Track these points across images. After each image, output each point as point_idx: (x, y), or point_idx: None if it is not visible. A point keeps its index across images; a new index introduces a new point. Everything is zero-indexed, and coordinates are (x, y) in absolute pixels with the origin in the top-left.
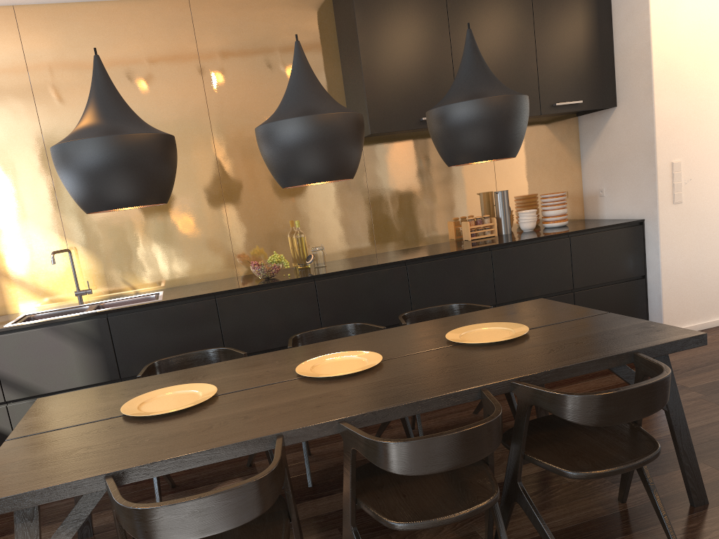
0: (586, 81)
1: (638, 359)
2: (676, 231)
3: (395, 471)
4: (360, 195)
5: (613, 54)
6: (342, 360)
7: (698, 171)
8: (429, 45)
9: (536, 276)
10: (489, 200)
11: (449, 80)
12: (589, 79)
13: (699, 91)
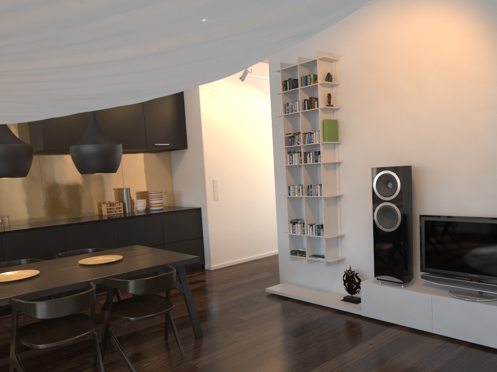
0: (171, 134)
1: (167, 267)
2: (216, 214)
3: (39, 317)
4: (36, 185)
5: (185, 122)
6: (15, 274)
7: (226, 185)
8: None
9: (143, 236)
10: (119, 192)
11: None
12: (173, 133)
13: (225, 146)
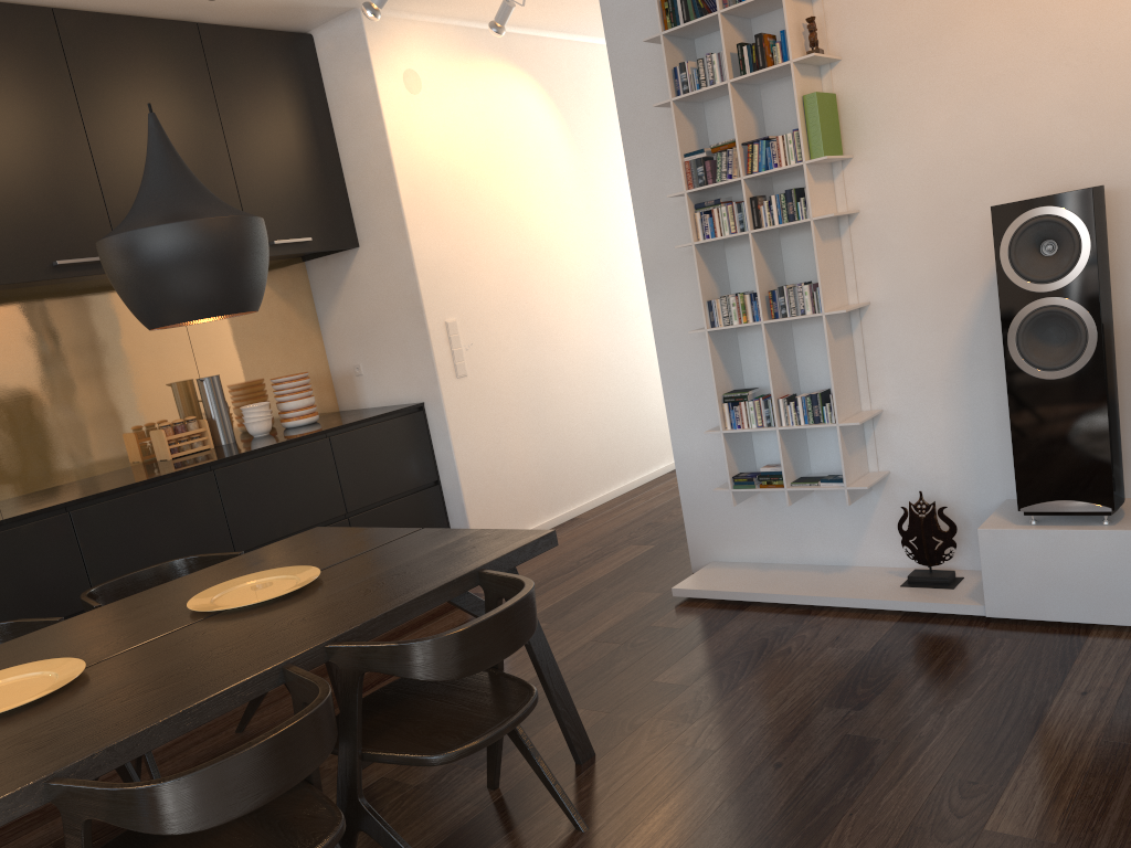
0: (312, 209)
1: (486, 578)
2: (467, 415)
3: (181, 829)
4: None
5: (342, 173)
6: (1, 685)
7: (479, 333)
8: (50, 141)
9: (291, 501)
10: (190, 393)
11: (95, 200)
12: (316, 207)
13: (462, 227)
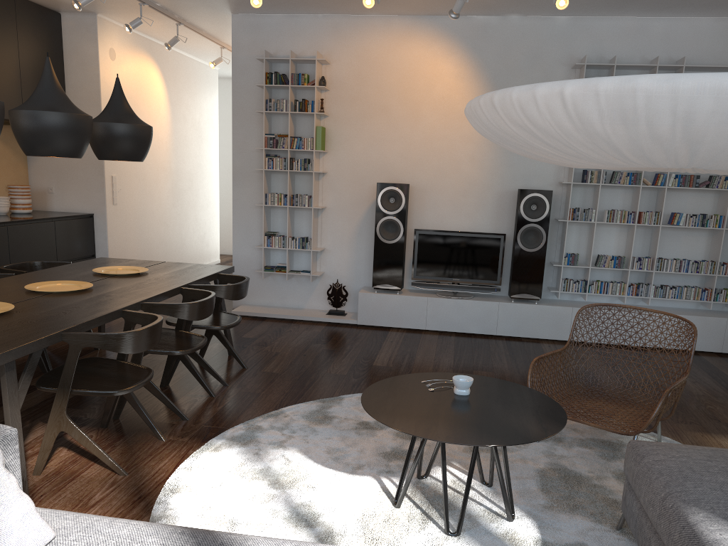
0: None
1: (222, 276)
2: (115, 224)
3: (190, 319)
4: None
5: (65, 87)
6: (50, 286)
7: (124, 184)
8: None
9: (36, 250)
10: None
11: None
12: None
13: None
